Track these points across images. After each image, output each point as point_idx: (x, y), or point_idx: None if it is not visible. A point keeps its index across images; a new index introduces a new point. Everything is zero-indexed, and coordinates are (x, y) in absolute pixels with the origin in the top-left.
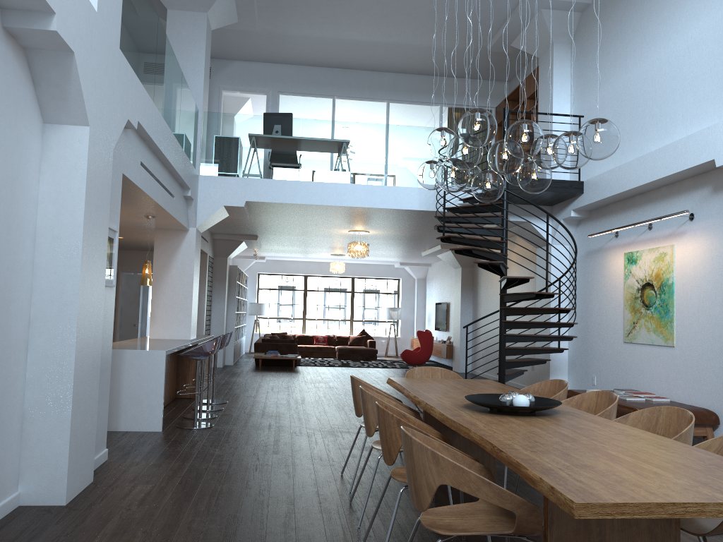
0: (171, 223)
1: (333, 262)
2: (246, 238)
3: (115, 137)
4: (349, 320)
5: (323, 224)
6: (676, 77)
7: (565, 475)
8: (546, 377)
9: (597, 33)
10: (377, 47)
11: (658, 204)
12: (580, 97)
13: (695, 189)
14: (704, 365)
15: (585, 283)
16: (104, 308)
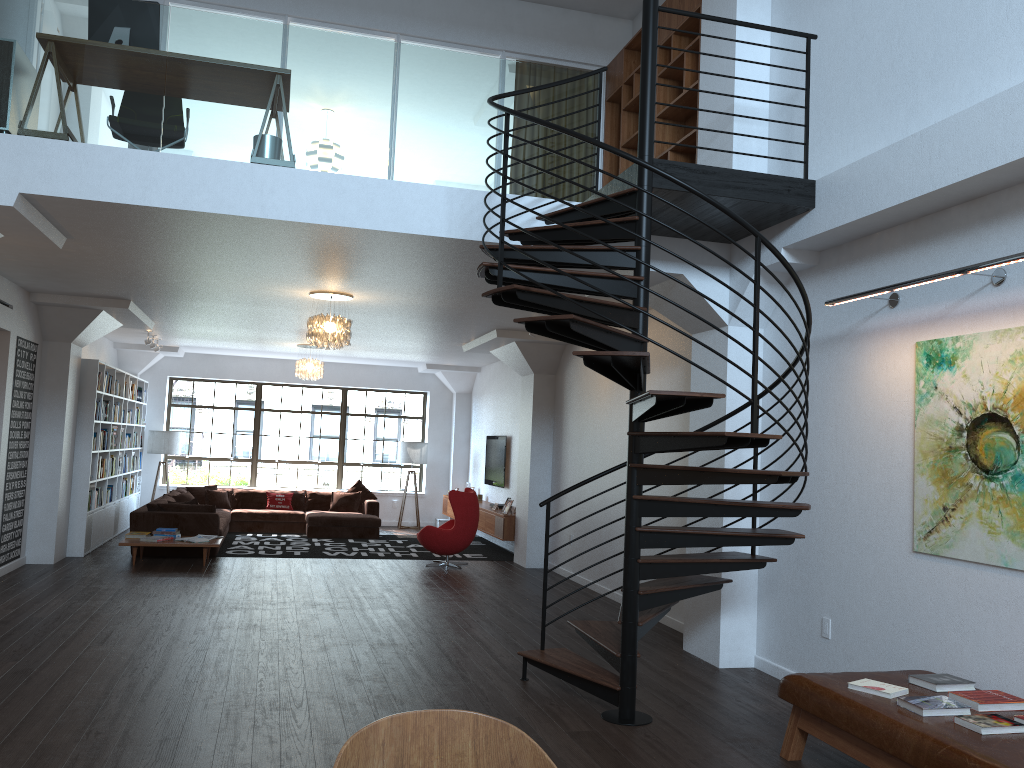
0: None
1: (302, 360)
2: (104, 304)
3: None
4: (337, 464)
5: (249, 274)
6: None
7: None
8: (711, 608)
9: None
10: None
11: None
12: (795, 12)
13: None
14: None
15: (805, 410)
16: None
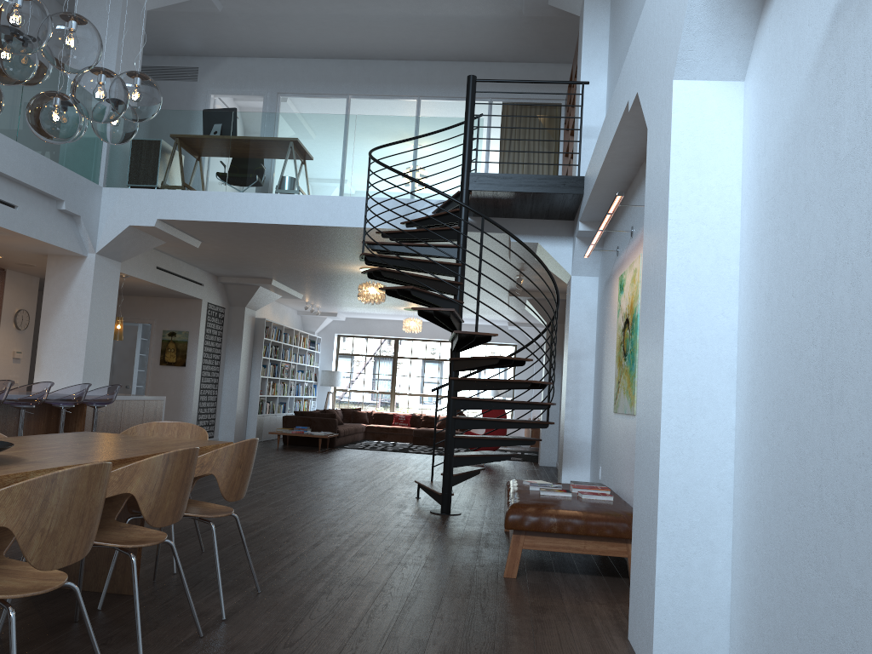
0: (41, 244)
1: (406, 319)
2: (258, 282)
3: None
4: None
5: (312, 258)
6: None
7: None
8: (561, 467)
9: None
10: (382, 24)
11: (637, 195)
12: (611, 61)
13: None
14: None
15: (602, 329)
16: None
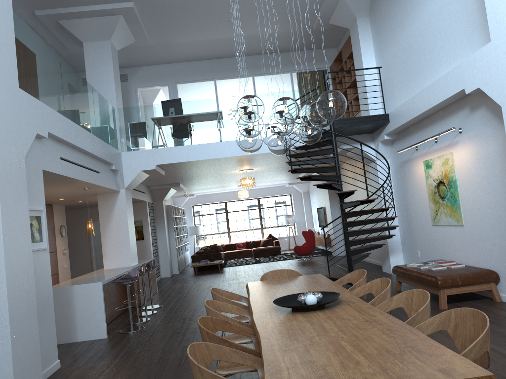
0: (104, 189)
1: (240, 191)
2: (172, 186)
3: (25, 149)
4: (260, 228)
5: (219, 170)
6: (435, 30)
7: (286, 375)
8: (387, 255)
9: (383, 5)
10: (236, 40)
11: (438, 123)
12: (380, 52)
13: (459, 110)
14: (484, 237)
15: (403, 185)
16: (40, 265)
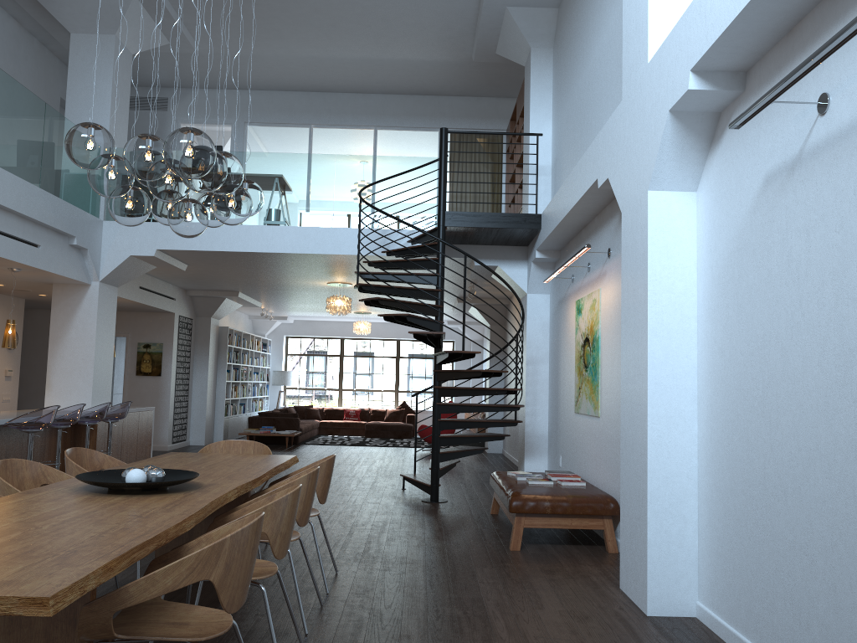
0: (54, 276)
1: (356, 322)
2: (225, 295)
3: None
4: (394, 391)
5: (286, 276)
6: (603, 79)
7: None
8: (523, 457)
9: (566, 32)
10: (345, 64)
11: (593, 238)
12: (556, 111)
13: (611, 218)
14: (614, 440)
15: (557, 340)
16: None
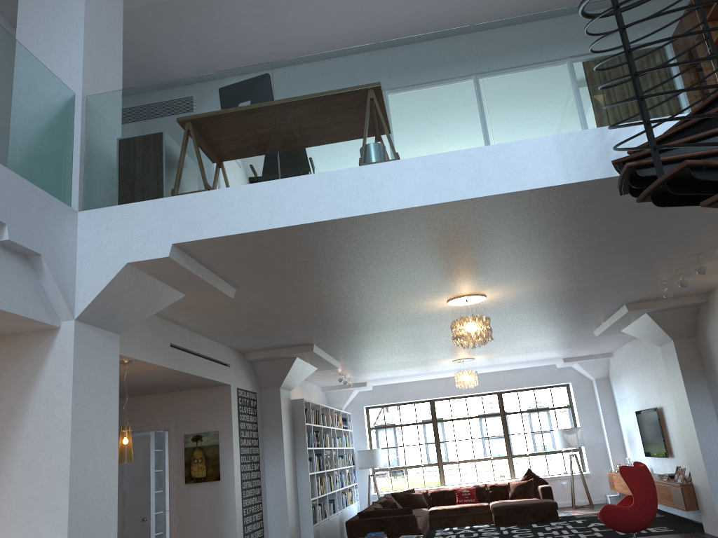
0: None
1: (458, 373)
2: (295, 351)
3: None
4: (506, 457)
5: (390, 291)
6: None
7: None
8: None
9: None
10: None
11: None
12: None
13: None
14: None
15: None
16: None
